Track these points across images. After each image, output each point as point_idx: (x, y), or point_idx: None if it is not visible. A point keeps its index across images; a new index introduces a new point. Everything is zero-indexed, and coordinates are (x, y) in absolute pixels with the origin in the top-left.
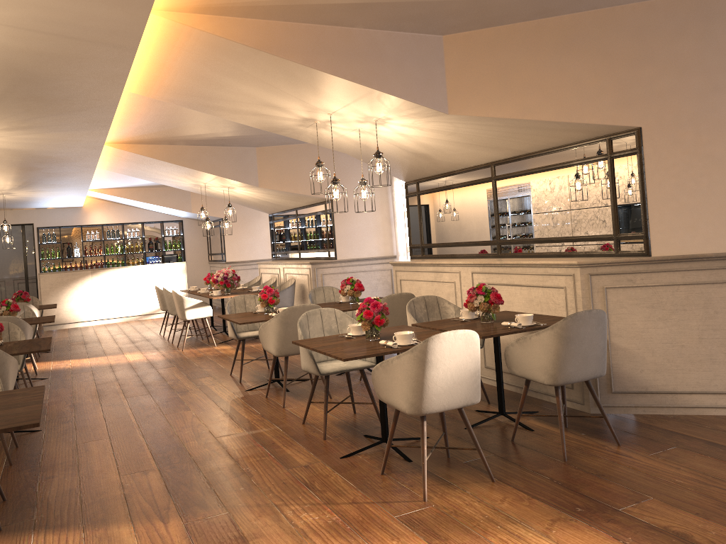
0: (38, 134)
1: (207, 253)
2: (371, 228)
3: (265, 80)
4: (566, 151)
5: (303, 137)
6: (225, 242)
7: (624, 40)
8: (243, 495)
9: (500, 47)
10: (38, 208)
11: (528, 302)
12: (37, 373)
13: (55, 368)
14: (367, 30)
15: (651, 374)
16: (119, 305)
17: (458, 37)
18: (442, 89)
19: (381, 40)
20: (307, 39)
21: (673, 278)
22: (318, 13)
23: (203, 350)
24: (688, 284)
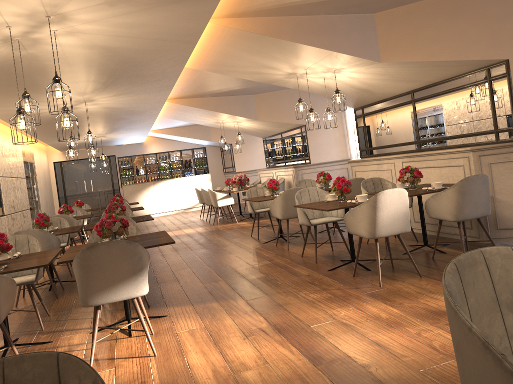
0: (131, 96)
1: (222, 167)
2: (332, 141)
3: (266, 52)
4: (460, 79)
5: (288, 85)
6: (234, 159)
7: (494, 4)
8: (275, 288)
9: (411, 17)
10: (117, 145)
11: (440, 177)
12: None
13: None
14: (327, 15)
15: None
16: (171, 203)
17: (384, 13)
18: (375, 47)
19: (336, 21)
20: (291, 25)
21: None
22: (297, 10)
23: (230, 225)
24: None
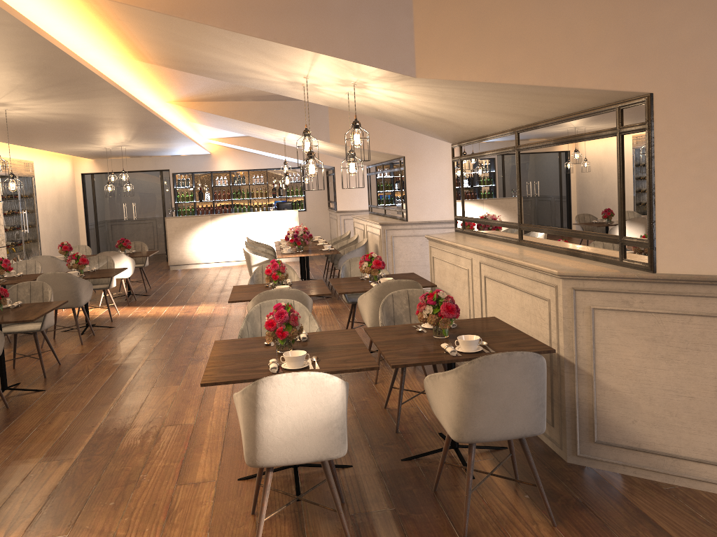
0: (67, 101)
1: (327, 200)
2: (445, 188)
3: (211, 45)
4: (579, 121)
5: (310, 99)
6: (336, 191)
7: None
8: (103, 514)
9: None
10: (172, 155)
11: (520, 310)
12: (112, 320)
13: (132, 316)
14: None
15: (646, 427)
16: (235, 249)
17: None
18: (408, 47)
19: None
20: None
21: (684, 304)
22: None
23: None
24: (705, 316)
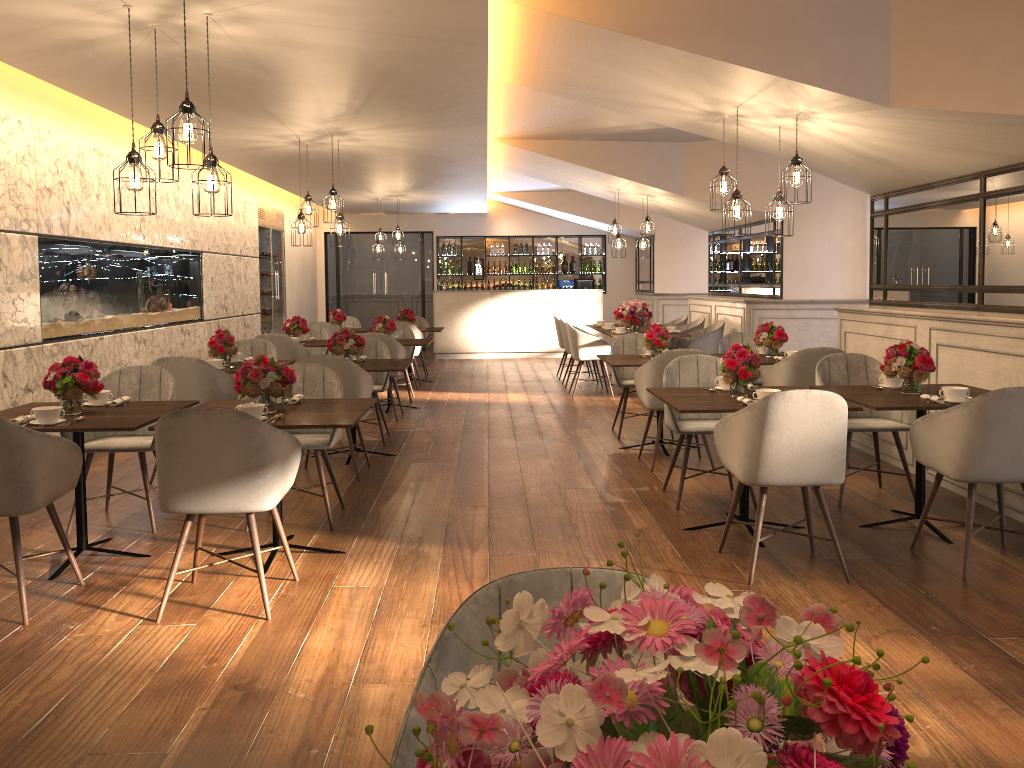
0: (415, 132)
1: (634, 280)
2: (836, 259)
3: (646, 68)
4: None
5: (715, 134)
6: (655, 267)
7: None
8: (558, 543)
9: (973, 9)
10: (439, 213)
11: (994, 376)
12: (411, 401)
13: (431, 399)
14: None
15: None
16: (519, 337)
17: None
18: (882, 72)
19: (795, 10)
20: (690, 16)
21: None
22: None
23: (596, 400)
24: None
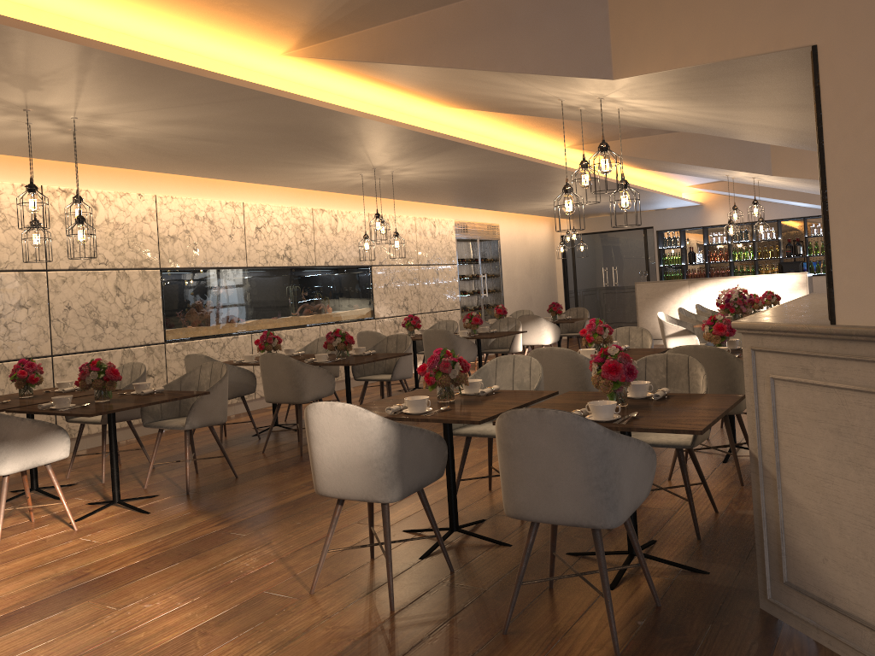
0: (428, 158)
1: None
2: None
3: (447, 82)
4: None
5: (622, 123)
6: None
7: None
8: (283, 528)
9: None
10: (656, 210)
11: None
12: None
13: None
14: None
15: (838, 572)
16: None
17: None
18: (602, 43)
19: (510, 1)
20: (419, 32)
21: (870, 376)
22: (401, 3)
23: None
24: None
